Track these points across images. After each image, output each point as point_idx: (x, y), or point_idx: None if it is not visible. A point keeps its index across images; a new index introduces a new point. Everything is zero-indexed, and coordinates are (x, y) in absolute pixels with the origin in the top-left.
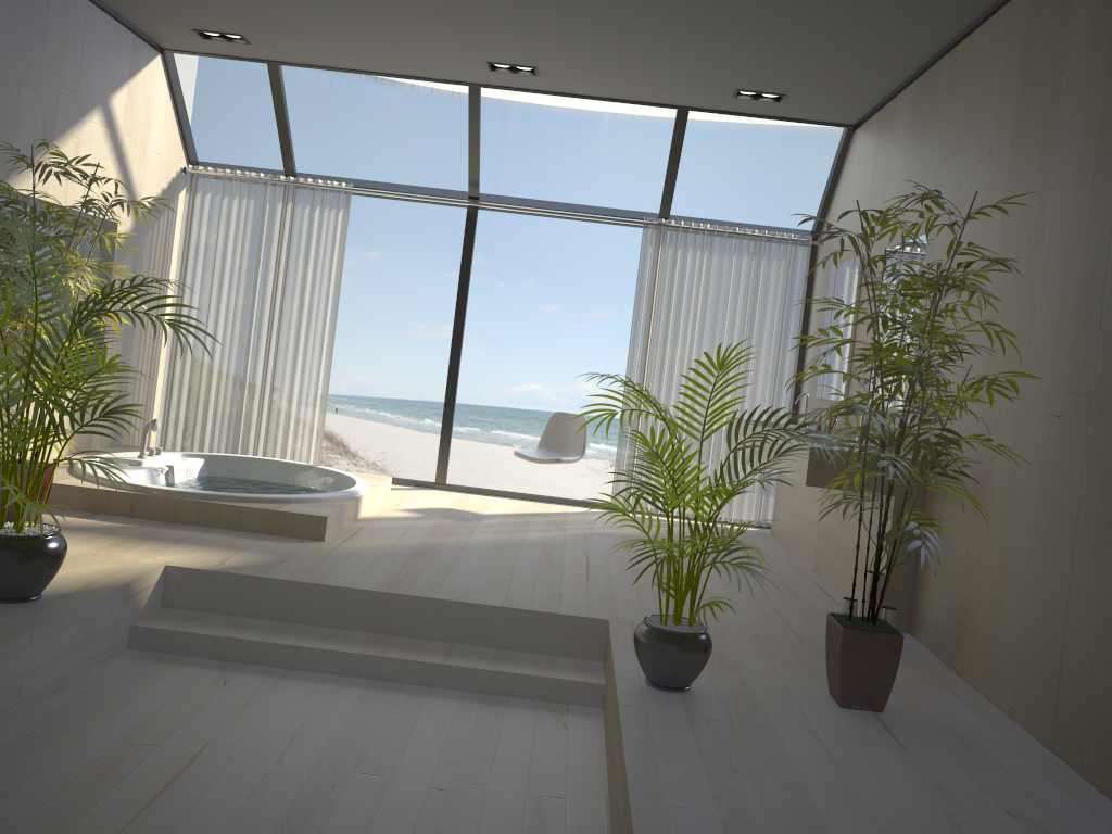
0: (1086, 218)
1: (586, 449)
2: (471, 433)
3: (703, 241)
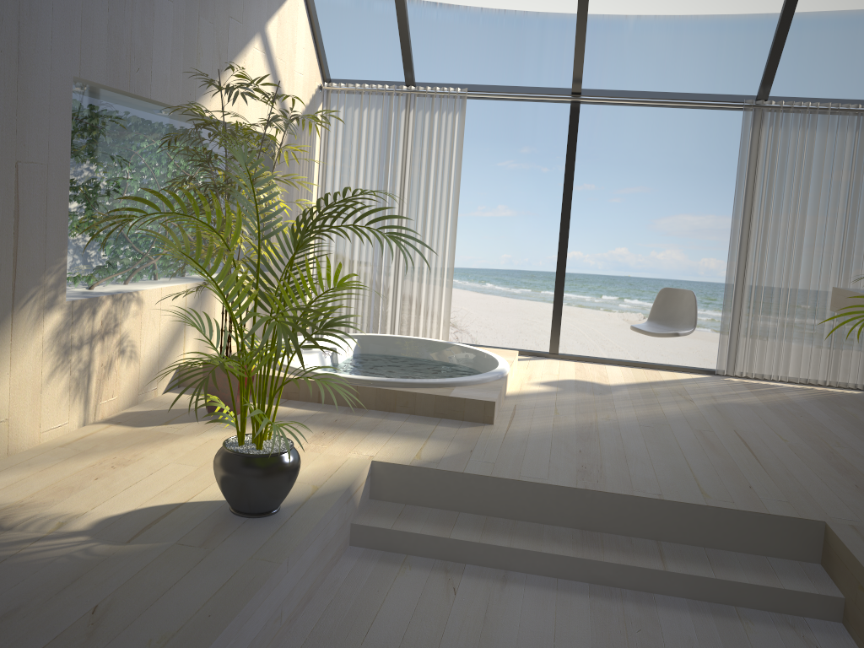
0: None
1: (622, 304)
2: (524, 294)
3: (804, 119)
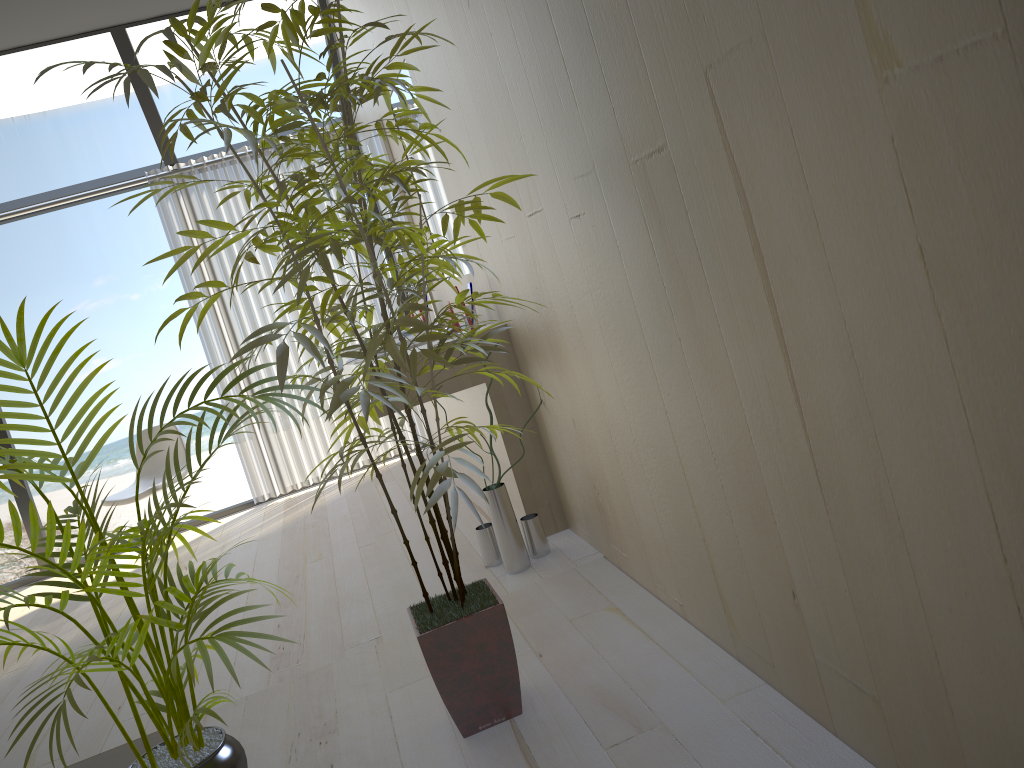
0: None
1: None
2: None
3: (226, 173)
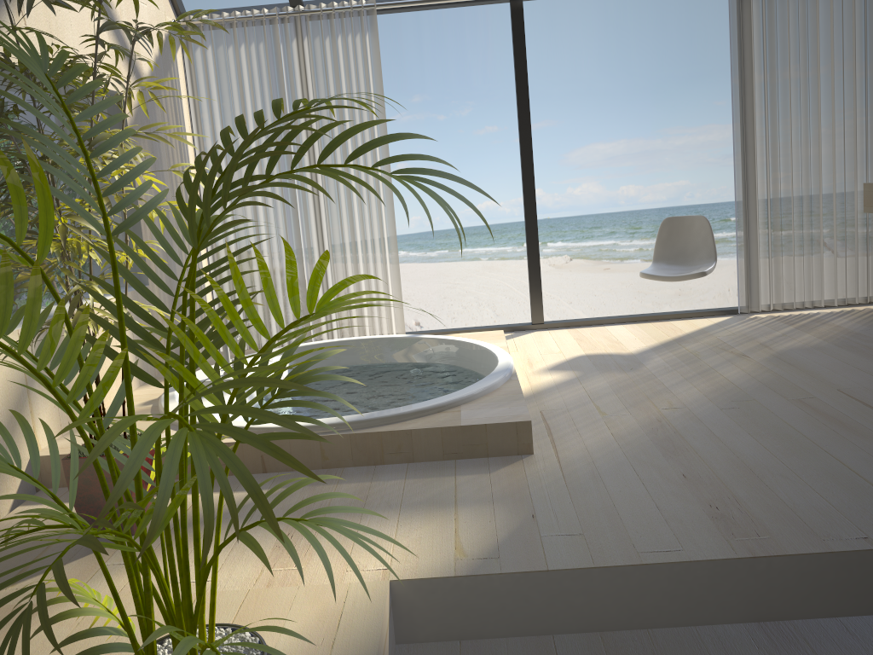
0: None
1: (546, 249)
2: (442, 256)
3: None
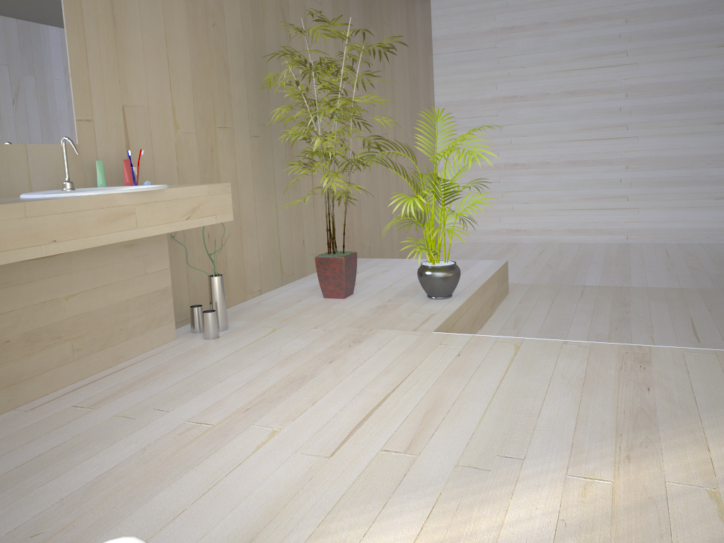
0: (251, 33)
1: None
2: None
3: None
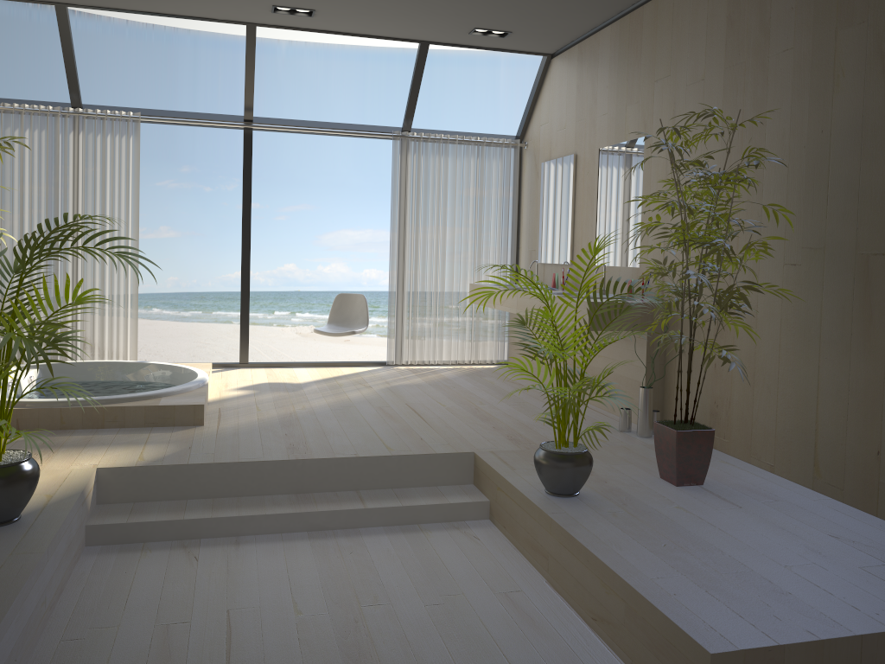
0: (805, 126)
1: (294, 318)
2: (195, 316)
3: (439, 148)
